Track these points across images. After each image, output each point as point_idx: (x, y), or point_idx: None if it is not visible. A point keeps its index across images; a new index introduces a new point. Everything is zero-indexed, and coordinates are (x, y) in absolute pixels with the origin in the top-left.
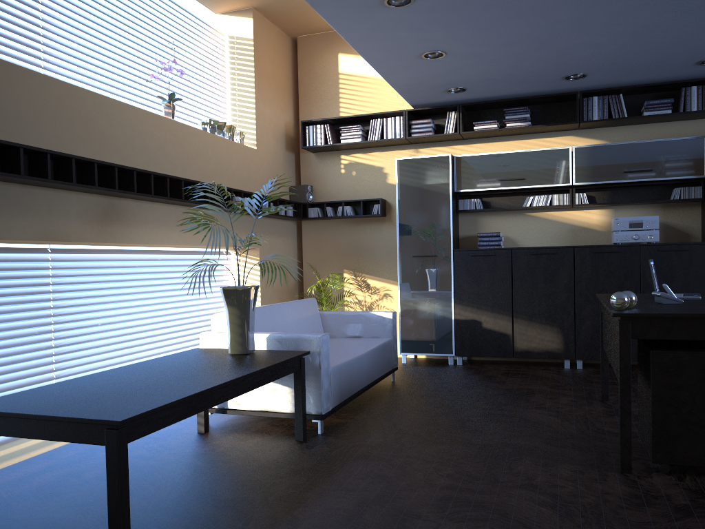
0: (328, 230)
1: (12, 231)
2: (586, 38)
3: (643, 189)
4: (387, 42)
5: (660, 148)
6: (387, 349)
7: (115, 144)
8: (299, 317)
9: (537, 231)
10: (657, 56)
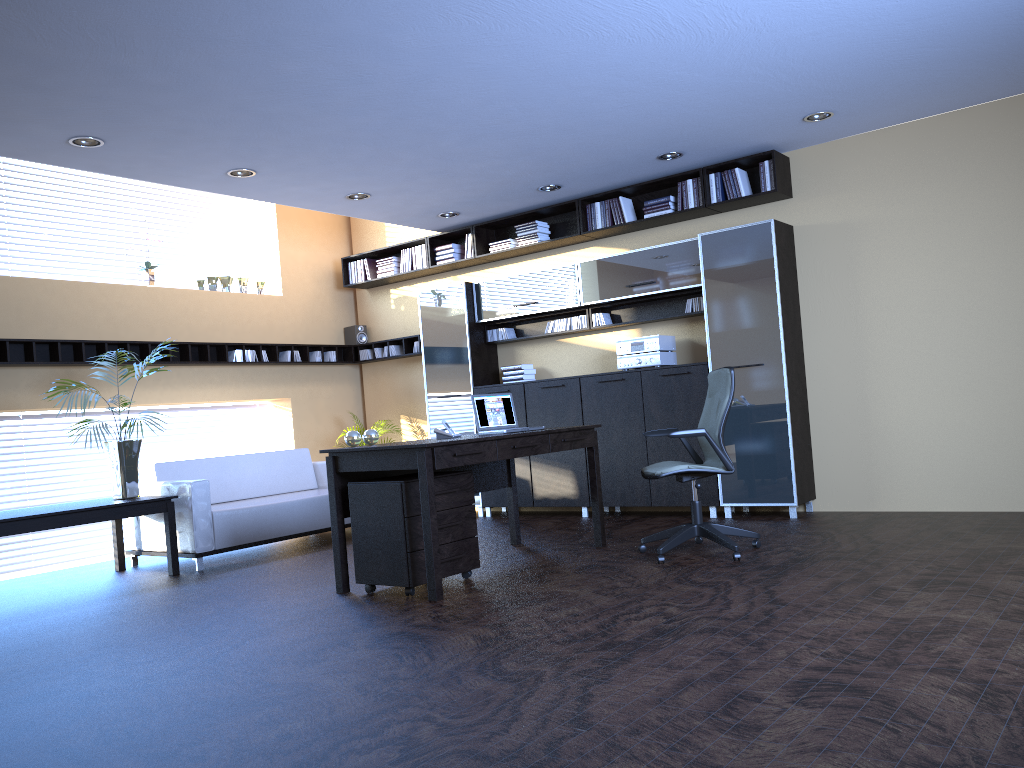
0: (385, 372)
1: None
2: (478, 163)
3: (666, 302)
4: (295, 195)
5: (660, 255)
6: None
7: (72, 320)
8: (272, 467)
9: (570, 359)
10: (594, 162)
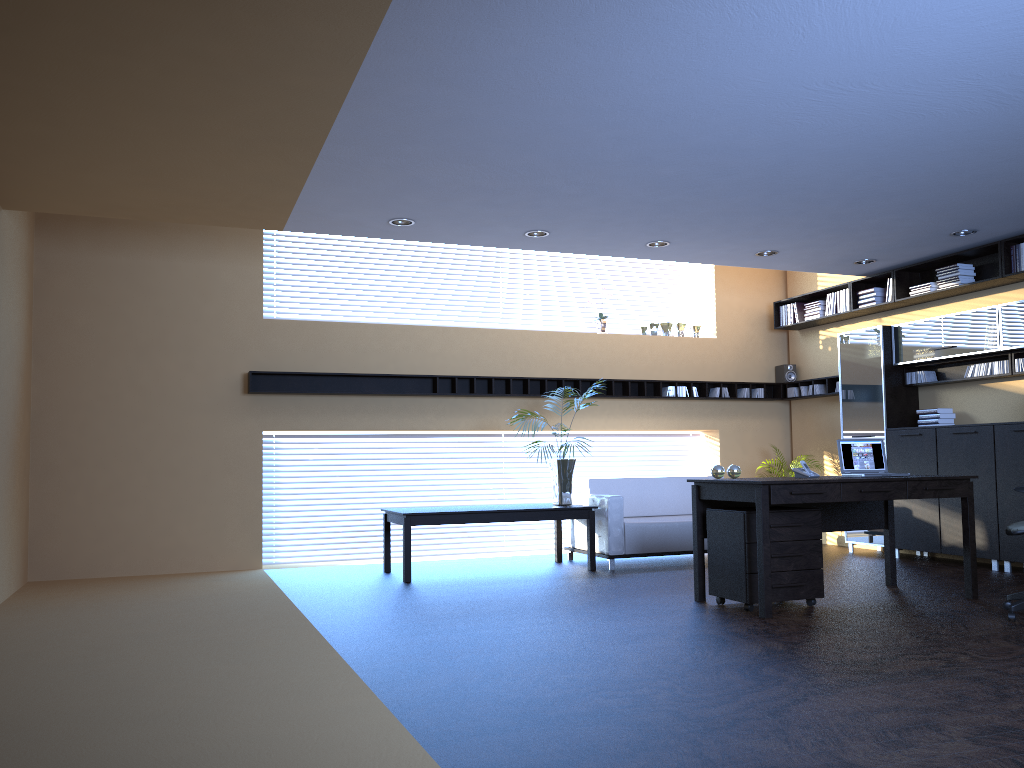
0: (811, 409)
1: (459, 424)
2: (871, 219)
3: None
4: (709, 256)
5: None
6: None
7: (540, 361)
8: (687, 490)
9: (993, 405)
10: (1001, 207)
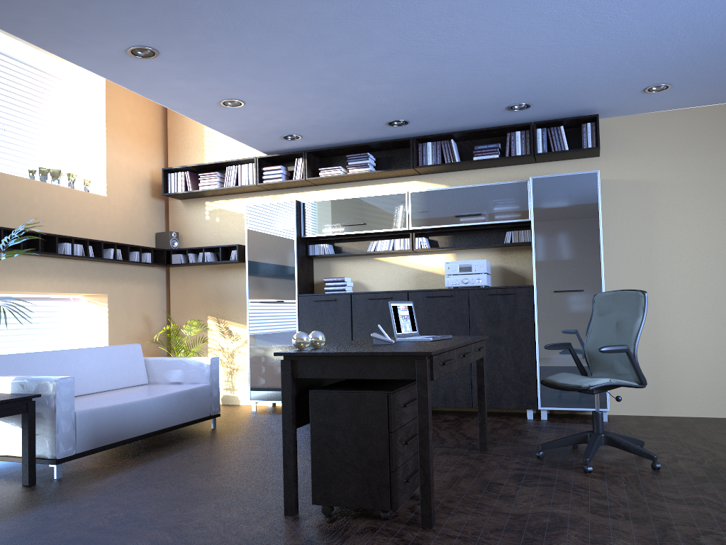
0: (194, 276)
1: None
2: (368, 85)
3: (481, 233)
4: (174, 91)
5: (488, 192)
6: (200, 395)
7: None
8: (109, 362)
9: (385, 275)
10: (458, 102)
